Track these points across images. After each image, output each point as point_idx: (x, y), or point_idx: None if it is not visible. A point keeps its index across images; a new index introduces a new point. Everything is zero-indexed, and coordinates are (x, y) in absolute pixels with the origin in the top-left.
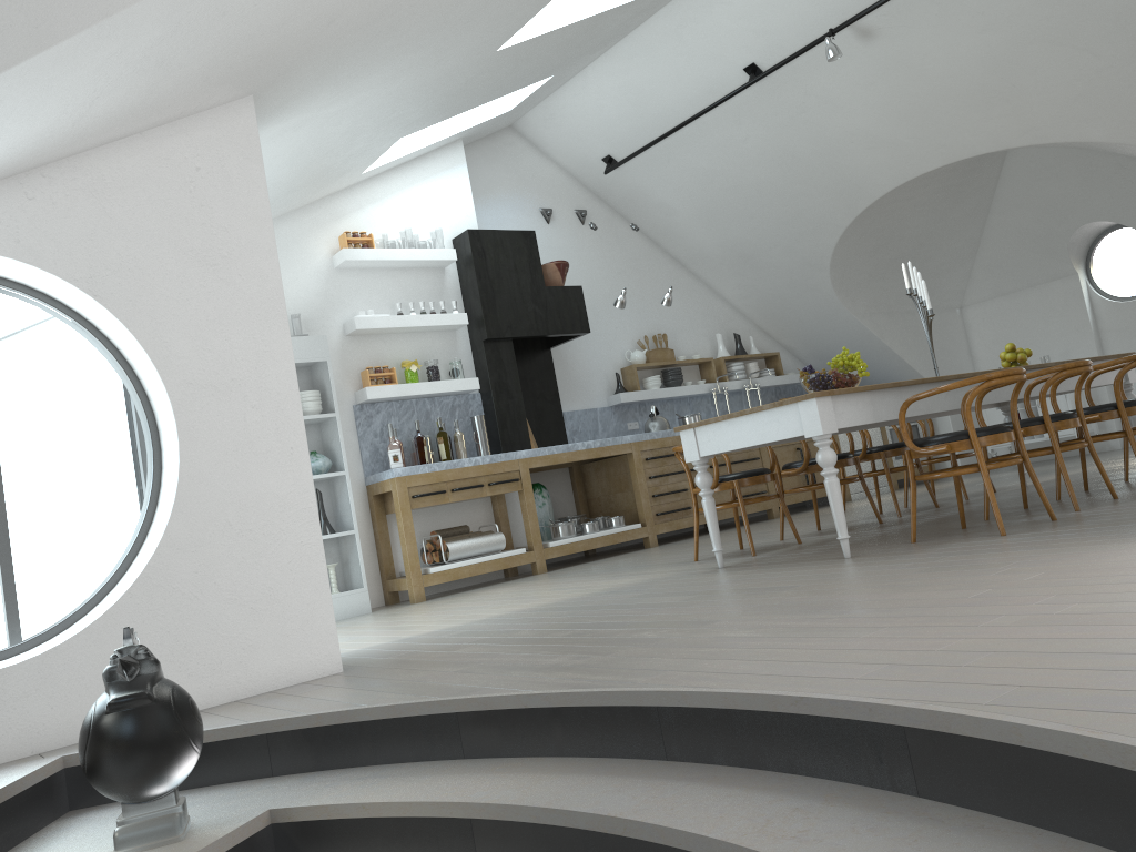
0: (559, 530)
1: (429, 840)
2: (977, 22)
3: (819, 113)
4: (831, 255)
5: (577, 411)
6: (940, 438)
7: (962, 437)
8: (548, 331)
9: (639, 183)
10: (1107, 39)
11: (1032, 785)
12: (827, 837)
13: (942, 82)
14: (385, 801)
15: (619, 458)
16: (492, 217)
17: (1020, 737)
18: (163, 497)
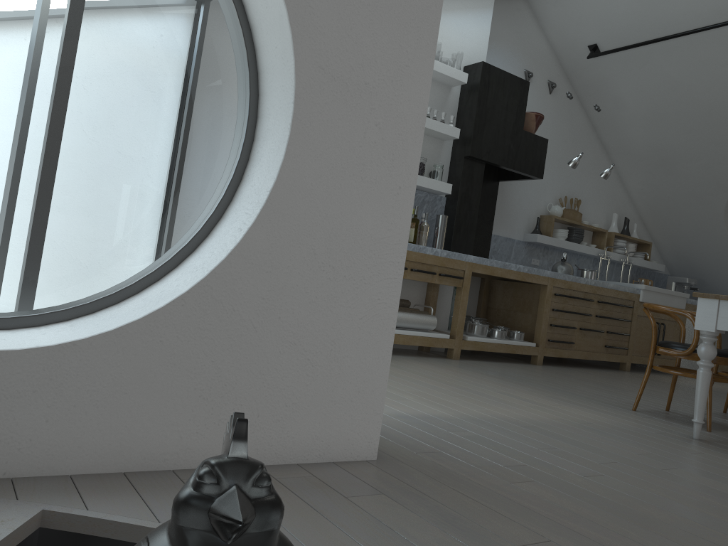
0: (475, 328)
1: None
2: None
3: None
4: None
5: (501, 236)
6: None
7: None
8: (514, 166)
9: (608, 75)
10: None
11: None
12: None
13: None
14: None
15: (530, 285)
16: (489, 63)
17: None
18: (244, 194)
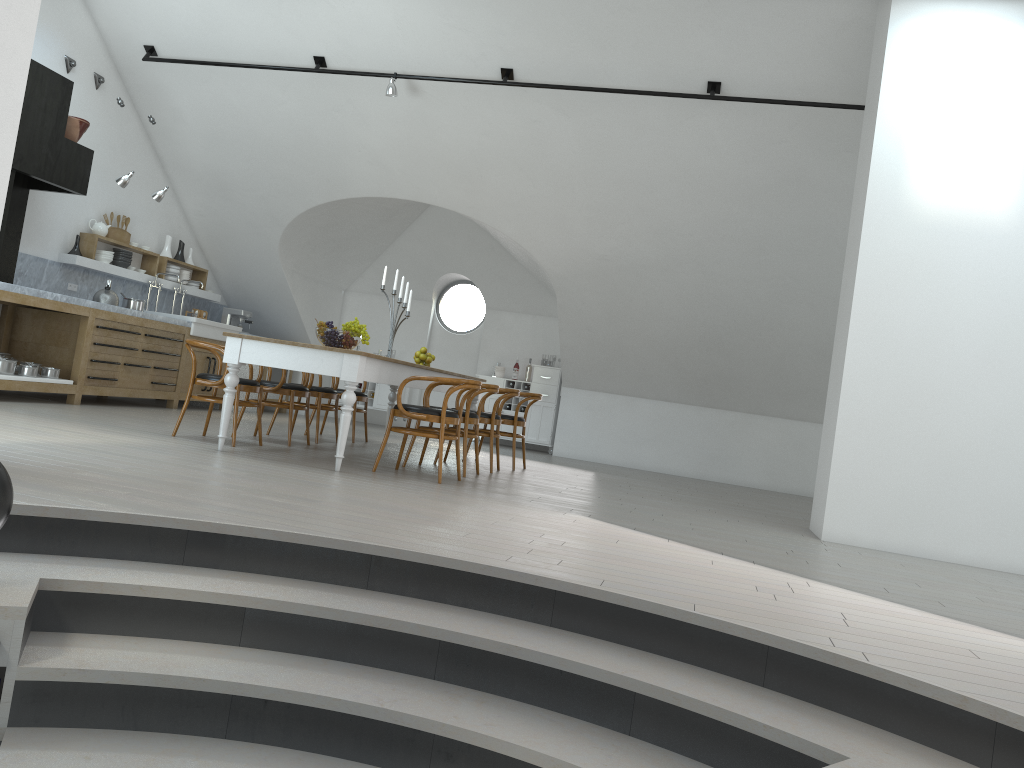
0: (0, 365)
1: (199, 619)
2: (484, 127)
3: (349, 119)
4: (293, 218)
5: (30, 255)
6: (422, 409)
7: (436, 413)
8: (52, 179)
9: (167, 83)
10: (545, 181)
11: (625, 625)
12: (529, 639)
13: (442, 149)
14: (164, 586)
15: (68, 316)
16: None
17: (628, 602)
18: None
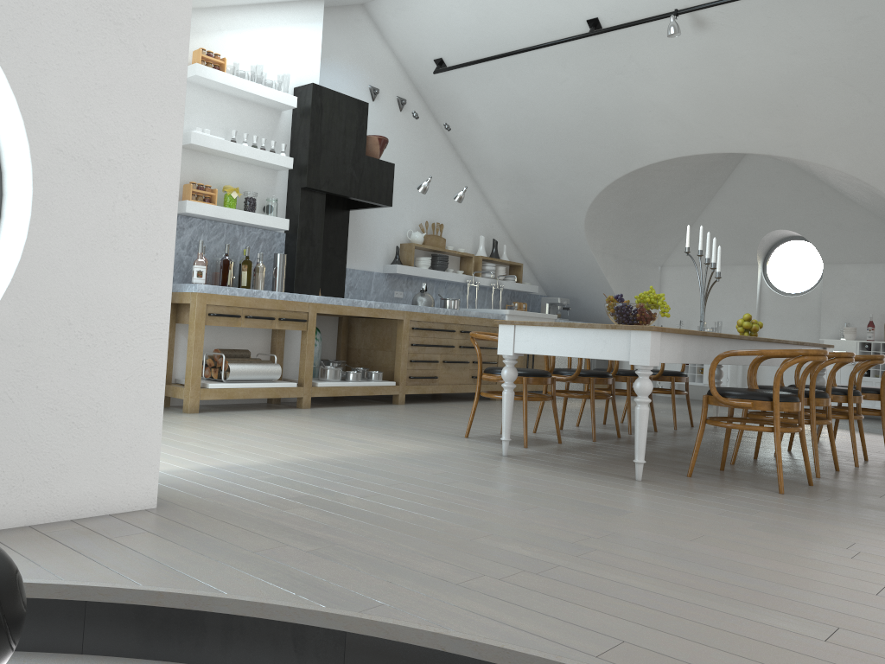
0: (327, 373)
1: None
2: (793, 44)
3: (633, 79)
4: (594, 198)
5: (357, 270)
6: (744, 394)
7: (765, 398)
8: (358, 195)
9: (458, 91)
10: (884, 91)
11: None
12: None
13: (743, 85)
14: None
15: (388, 321)
16: (328, 80)
17: None
18: None
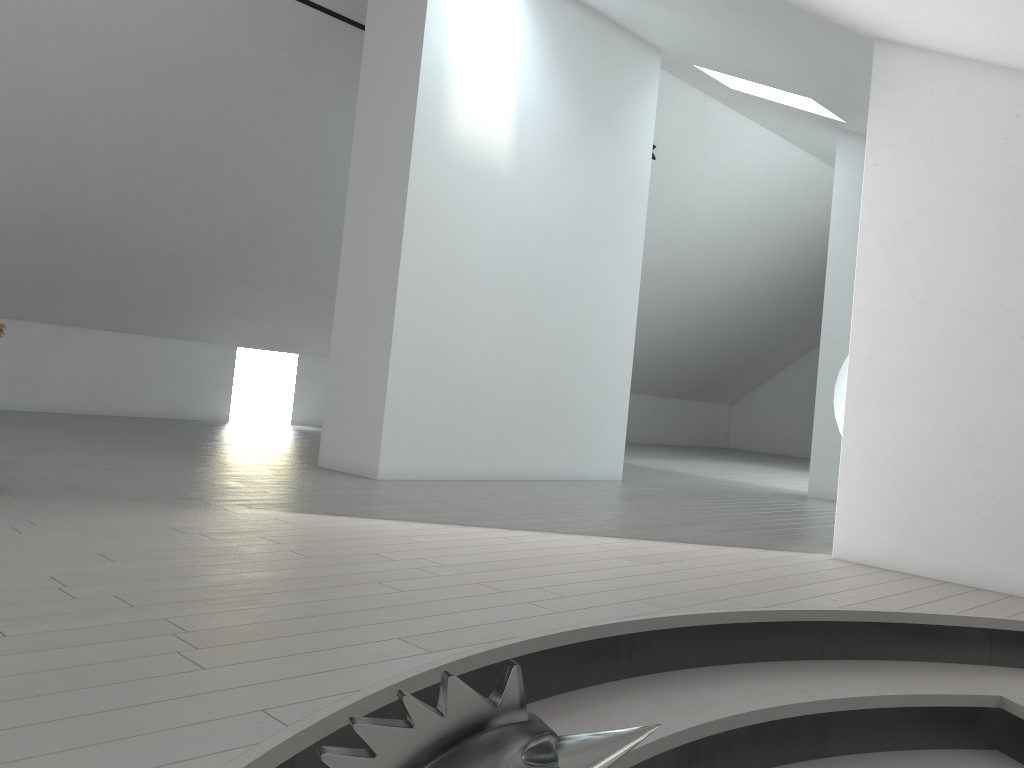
0: None
1: None
2: None
3: None
4: None
5: None
6: None
7: None
8: None
9: None
10: None
11: (710, 644)
12: (705, 700)
13: None
14: None
15: None
16: None
17: (712, 619)
18: None
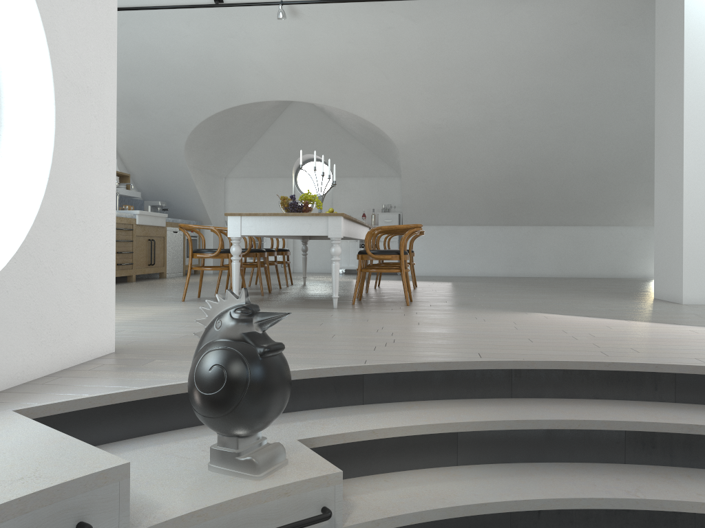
0: None
1: (422, 449)
2: (349, 37)
3: (241, 42)
4: (196, 126)
5: None
6: (385, 252)
7: (396, 253)
8: None
9: None
10: (396, 73)
11: None
12: (689, 416)
13: (315, 58)
14: (390, 427)
15: None
16: None
17: None
18: (8, 173)
